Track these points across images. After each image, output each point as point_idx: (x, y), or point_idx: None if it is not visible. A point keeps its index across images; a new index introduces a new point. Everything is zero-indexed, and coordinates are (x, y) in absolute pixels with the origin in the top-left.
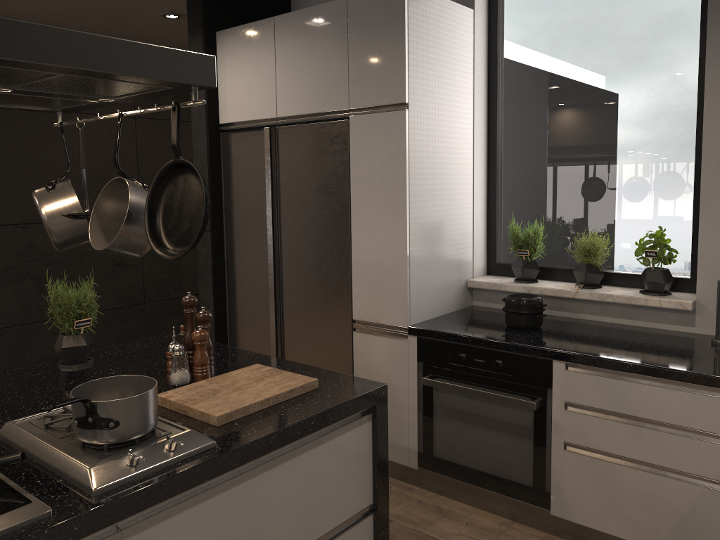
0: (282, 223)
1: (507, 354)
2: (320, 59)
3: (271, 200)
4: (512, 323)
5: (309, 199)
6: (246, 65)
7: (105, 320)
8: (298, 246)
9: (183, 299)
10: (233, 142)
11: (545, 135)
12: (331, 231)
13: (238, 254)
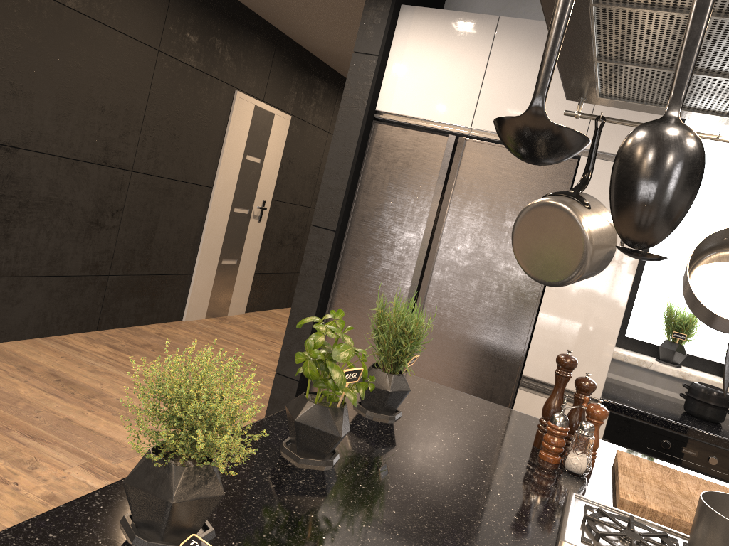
0: (443, 247)
1: (727, 452)
2: (557, 83)
3: (435, 217)
4: (703, 413)
5: (493, 230)
6: (439, 56)
7: (64, 289)
8: (461, 278)
9: (567, 359)
10: (391, 136)
11: (712, 223)
12: (517, 273)
13: (361, 265)
